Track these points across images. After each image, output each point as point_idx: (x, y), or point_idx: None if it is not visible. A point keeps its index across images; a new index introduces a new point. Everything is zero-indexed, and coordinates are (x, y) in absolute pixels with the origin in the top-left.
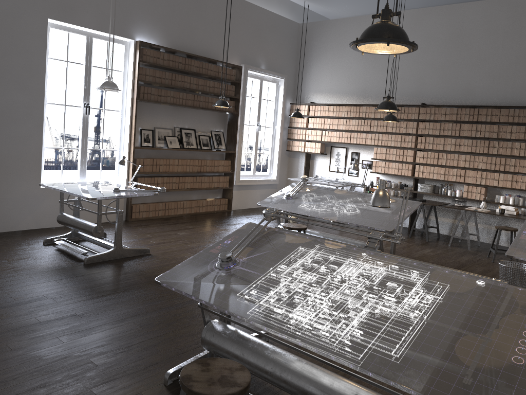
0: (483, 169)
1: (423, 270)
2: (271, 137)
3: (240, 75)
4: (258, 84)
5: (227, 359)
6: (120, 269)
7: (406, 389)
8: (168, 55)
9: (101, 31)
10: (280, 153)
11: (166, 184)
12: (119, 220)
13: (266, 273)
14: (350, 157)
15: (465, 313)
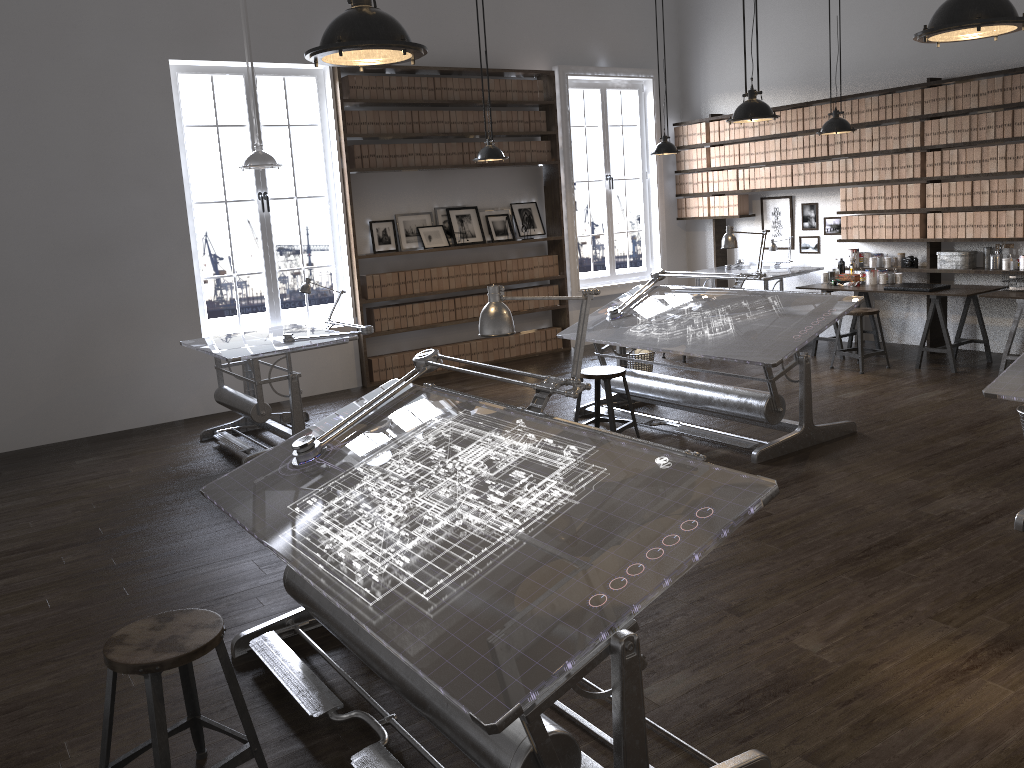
0: None
1: (585, 444)
2: (641, 197)
3: (552, 89)
4: (598, 97)
5: (208, 611)
6: None
7: (396, 652)
8: (399, 78)
9: (265, 61)
10: (663, 226)
11: (431, 314)
12: (295, 391)
13: (351, 468)
14: (800, 215)
15: (586, 520)
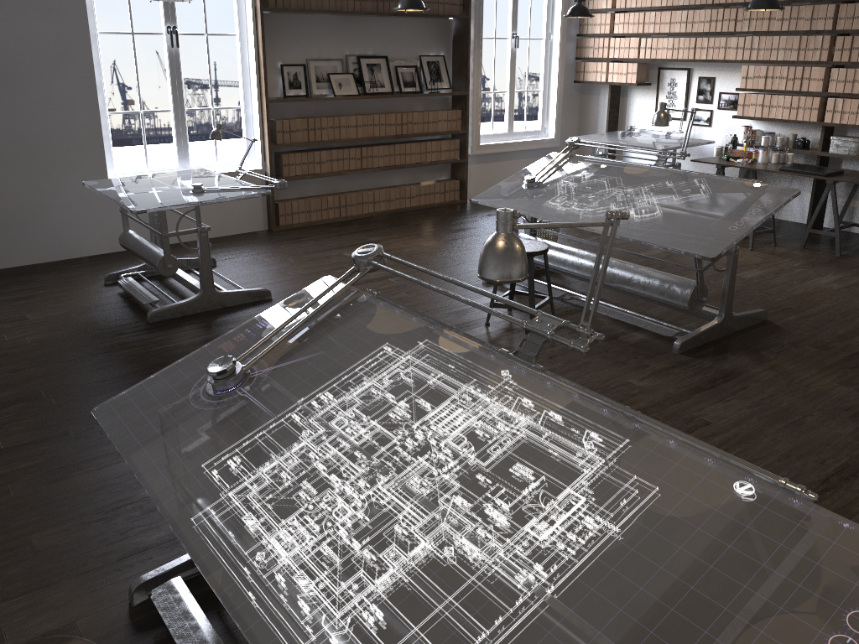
0: None
1: (613, 433)
2: (543, 57)
3: None
4: None
5: (91, 643)
6: (201, 332)
7: None
8: None
9: None
10: (561, 88)
11: (338, 162)
12: (203, 245)
13: (283, 414)
14: (696, 88)
15: (655, 593)
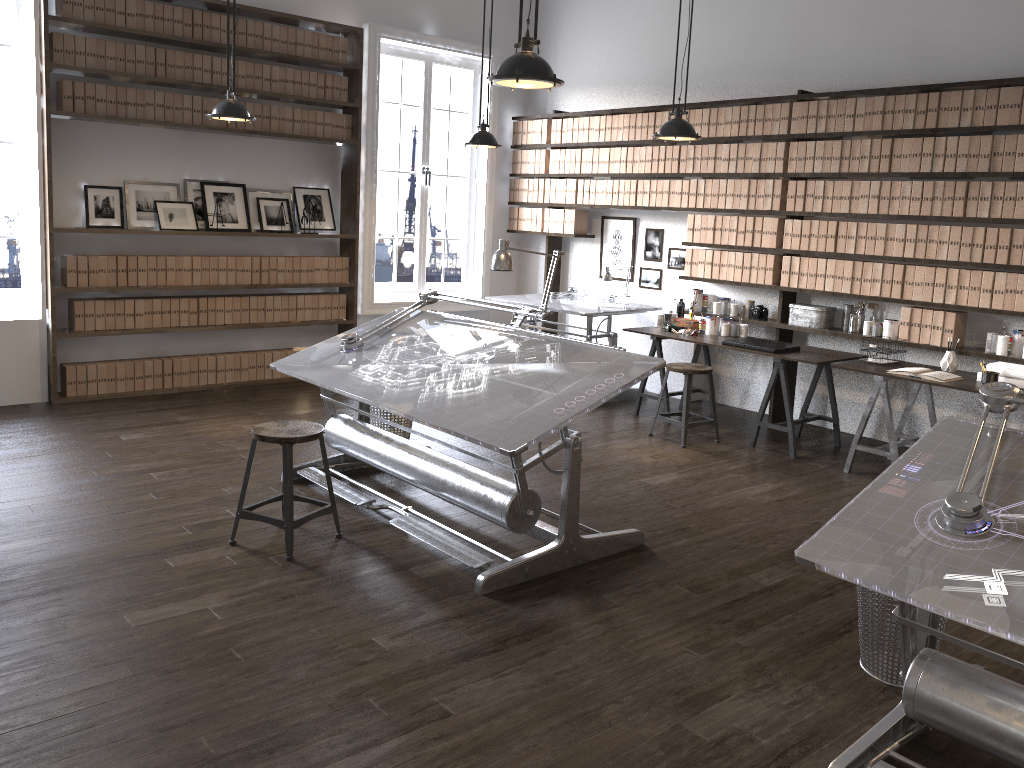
0: (950, 262)
1: None
2: (466, 199)
3: (359, 51)
4: (421, 72)
5: None
6: None
7: None
8: (141, 3)
9: None
10: (489, 238)
11: (162, 315)
12: None
13: None
14: (644, 242)
15: None
